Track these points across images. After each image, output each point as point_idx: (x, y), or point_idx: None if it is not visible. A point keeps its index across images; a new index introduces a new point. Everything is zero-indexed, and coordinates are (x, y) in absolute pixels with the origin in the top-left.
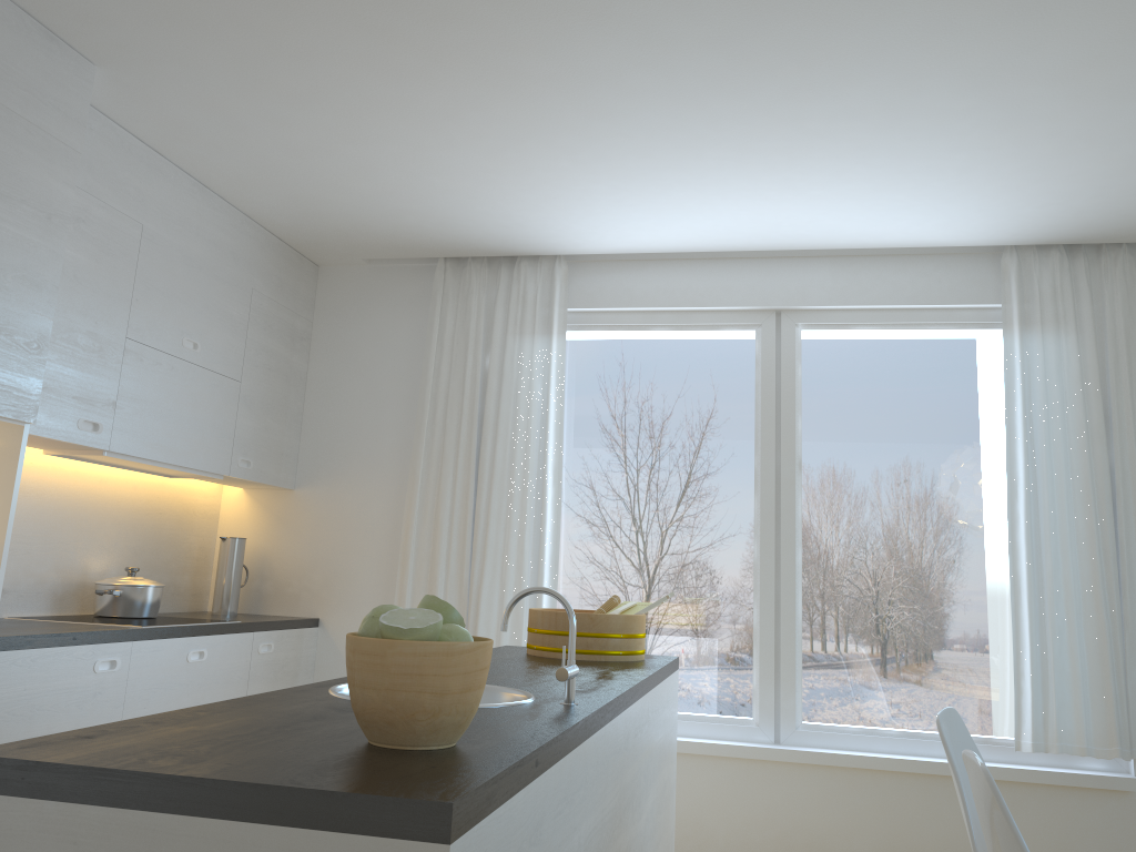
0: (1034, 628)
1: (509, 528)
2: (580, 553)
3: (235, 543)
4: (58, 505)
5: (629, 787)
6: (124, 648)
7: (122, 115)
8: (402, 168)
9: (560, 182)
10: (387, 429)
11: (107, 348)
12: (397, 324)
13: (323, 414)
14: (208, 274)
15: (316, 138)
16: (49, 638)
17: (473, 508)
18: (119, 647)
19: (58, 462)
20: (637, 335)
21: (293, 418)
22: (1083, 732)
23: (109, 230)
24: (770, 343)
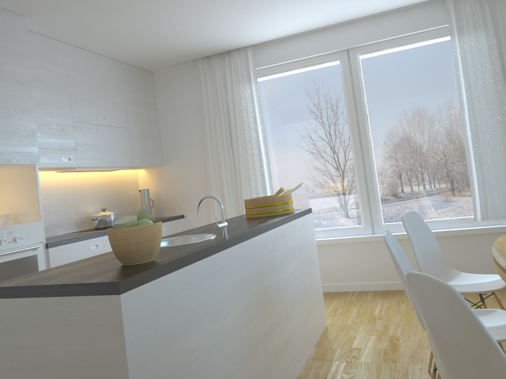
0: (477, 168)
1: (248, 166)
2: (281, 170)
3: (144, 191)
4: (69, 190)
5: (270, 262)
6: (100, 239)
7: (45, 33)
8: (163, 26)
9: (231, 16)
10: (194, 135)
11: (66, 128)
12: (189, 90)
13: (168, 134)
14: (102, 88)
15: (123, 23)
16: (67, 240)
17: (233, 161)
18: (97, 239)
19: (64, 174)
20: (288, 74)
21: (156, 138)
22: (503, 209)
23: (53, 81)
24: (346, 65)
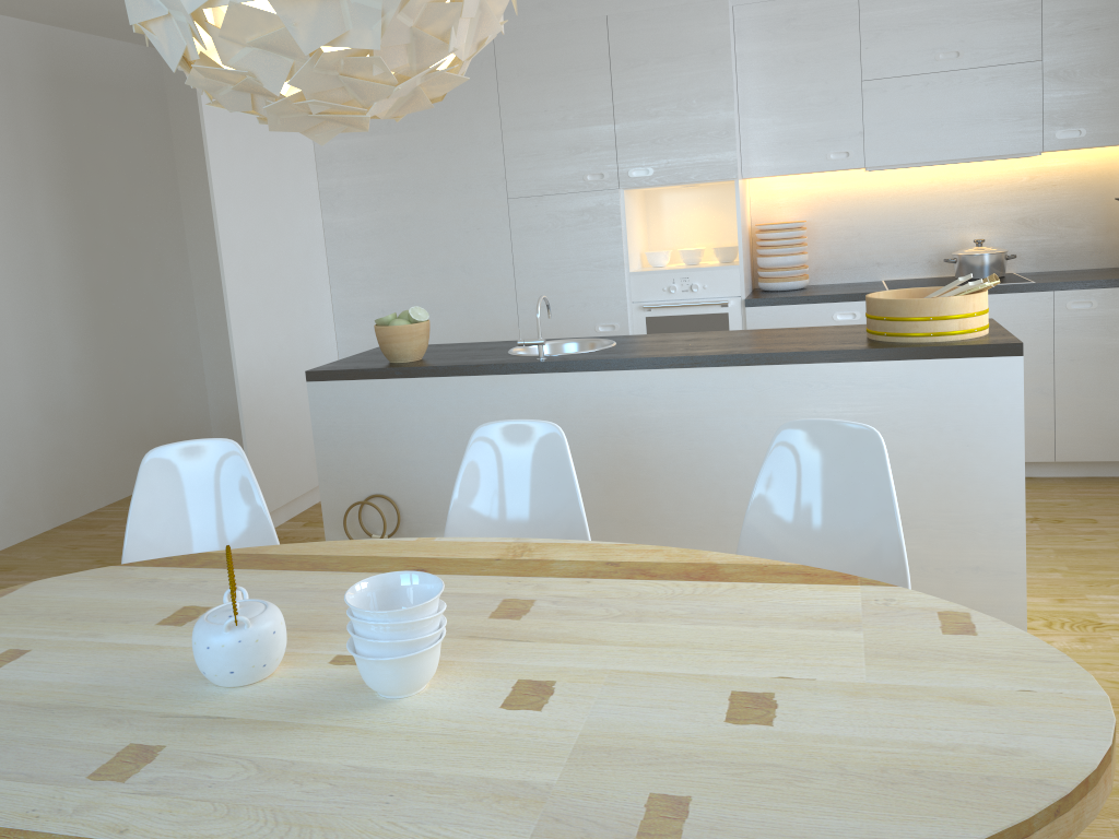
0: None
1: None
2: None
3: None
4: (917, 200)
5: (661, 421)
6: (862, 305)
7: None
8: None
9: None
10: None
11: (842, 97)
12: None
13: None
14: None
15: None
16: (784, 300)
17: None
18: (855, 305)
19: (908, 169)
20: None
21: None
22: None
23: (821, 12)
24: None
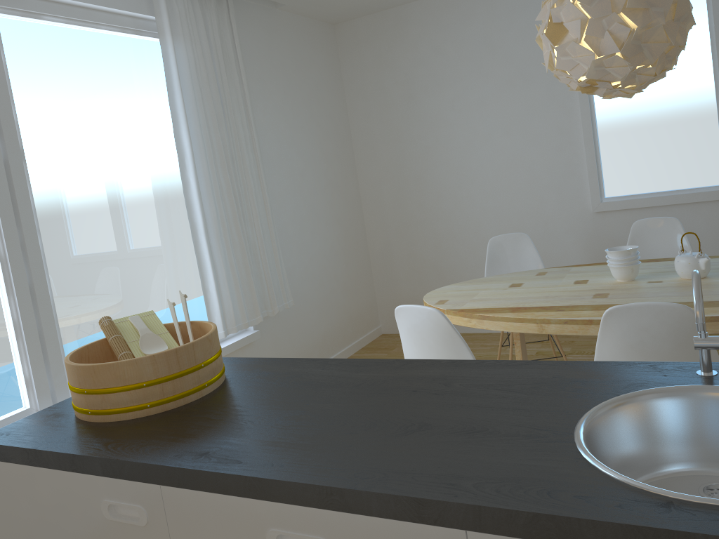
0: (212, 256)
1: None
2: None
3: None
4: None
5: None
6: None
7: None
8: None
9: None
10: None
11: None
12: None
13: None
14: None
15: None
16: None
17: None
18: None
19: None
20: None
21: None
22: (245, 314)
23: None
24: None
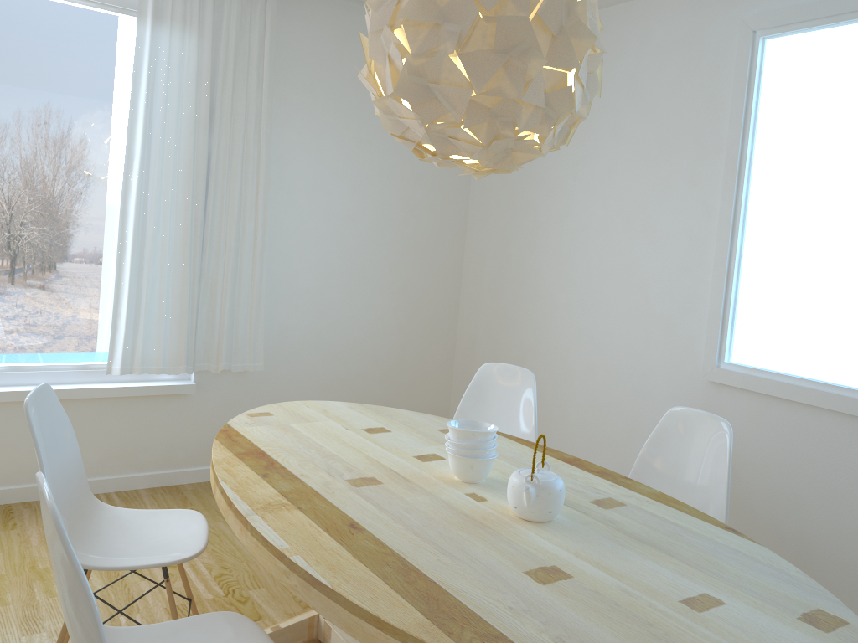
0: (134, 279)
1: None
2: None
3: None
4: None
5: None
6: None
7: None
8: None
9: None
10: None
11: None
12: None
13: None
14: None
15: None
16: None
17: None
18: None
19: None
20: None
21: None
22: (161, 357)
23: None
24: None
